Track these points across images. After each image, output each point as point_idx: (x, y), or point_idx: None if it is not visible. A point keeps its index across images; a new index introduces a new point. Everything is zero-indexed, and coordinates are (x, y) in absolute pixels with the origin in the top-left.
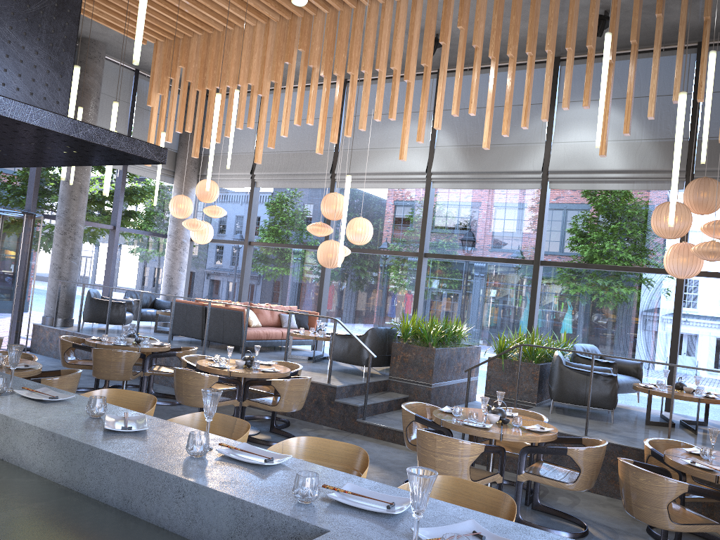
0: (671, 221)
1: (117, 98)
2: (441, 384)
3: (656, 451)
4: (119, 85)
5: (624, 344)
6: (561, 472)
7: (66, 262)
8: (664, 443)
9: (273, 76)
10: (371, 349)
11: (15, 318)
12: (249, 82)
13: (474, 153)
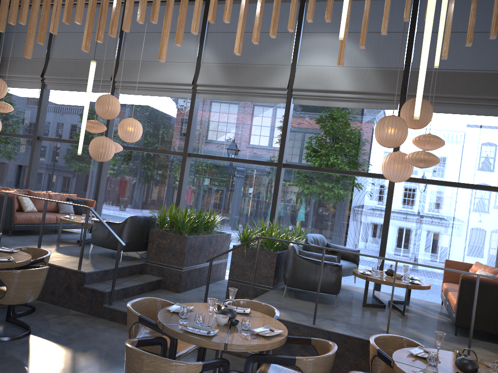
0: (418, 113)
1: None
2: (193, 268)
3: (382, 352)
4: None
5: (345, 235)
6: None
7: None
8: (387, 339)
9: None
10: (129, 236)
11: None
12: None
13: (233, 70)
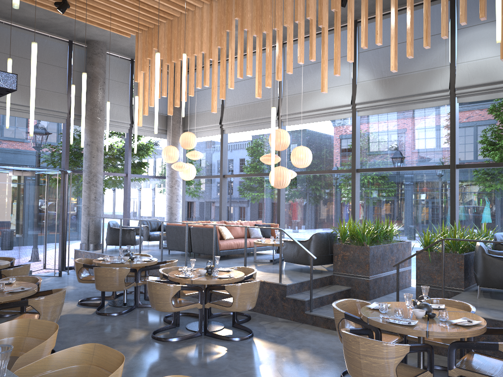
0: None
1: (119, 81)
2: (378, 276)
3: None
4: (120, 72)
5: None
6: (494, 364)
7: (92, 203)
8: None
9: (218, 42)
10: (316, 251)
11: (58, 247)
12: (202, 51)
13: (389, 83)
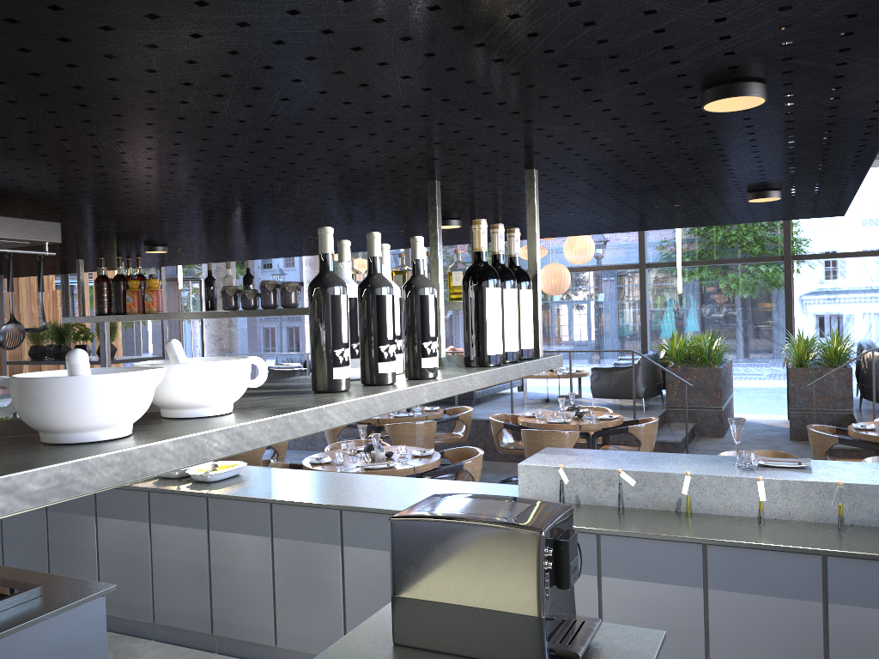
0: None
1: None
2: (724, 406)
3: None
4: None
5: None
6: None
7: (227, 331)
8: None
9: None
10: (647, 379)
11: None
12: None
13: None
